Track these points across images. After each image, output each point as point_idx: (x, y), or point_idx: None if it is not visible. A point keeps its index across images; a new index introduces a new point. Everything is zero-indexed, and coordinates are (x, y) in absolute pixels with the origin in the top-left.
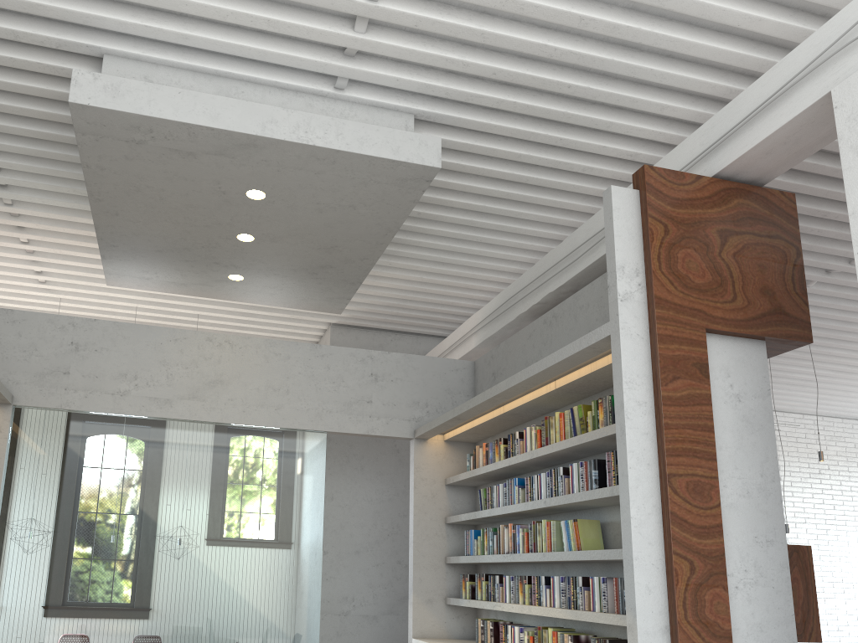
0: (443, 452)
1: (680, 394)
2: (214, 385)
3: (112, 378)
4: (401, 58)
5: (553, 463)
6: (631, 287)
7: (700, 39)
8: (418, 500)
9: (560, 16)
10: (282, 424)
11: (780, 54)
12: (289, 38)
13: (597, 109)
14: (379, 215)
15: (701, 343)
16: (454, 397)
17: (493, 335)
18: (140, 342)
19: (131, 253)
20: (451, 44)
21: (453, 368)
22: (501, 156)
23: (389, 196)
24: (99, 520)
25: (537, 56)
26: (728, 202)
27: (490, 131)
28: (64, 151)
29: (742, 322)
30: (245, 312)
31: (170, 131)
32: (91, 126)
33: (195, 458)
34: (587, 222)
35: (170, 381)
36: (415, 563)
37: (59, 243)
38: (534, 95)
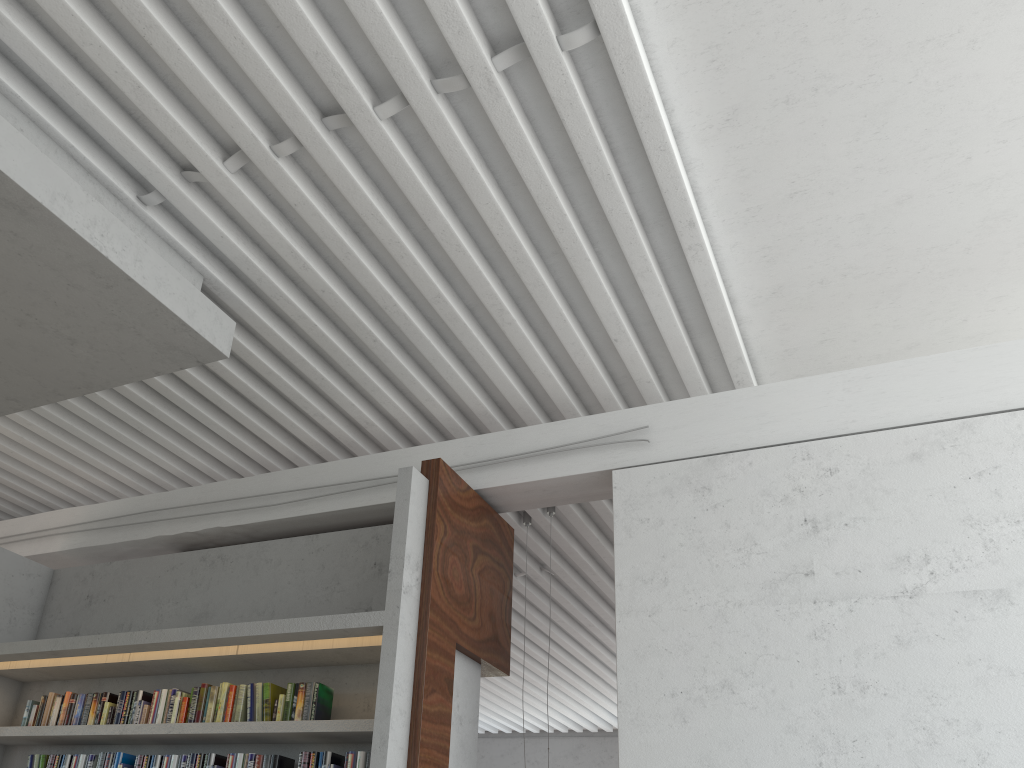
0: None
1: (434, 709)
2: None
3: None
4: (249, 221)
5: (182, 742)
6: (412, 580)
7: (500, 364)
8: None
9: (425, 283)
10: None
11: (535, 405)
12: (129, 114)
13: (373, 369)
14: (96, 365)
15: (452, 657)
16: (15, 611)
17: (100, 545)
18: None
19: None
20: (301, 239)
21: (26, 572)
22: (252, 363)
23: (134, 353)
24: None
25: (364, 297)
26: (481, 520)
27: (266, 335)
28: None
29: (476, 643)
30: None
31: None
32: None
33: None
34: (299, 469)
35: None
36: None
37: None
38: (332, 326)
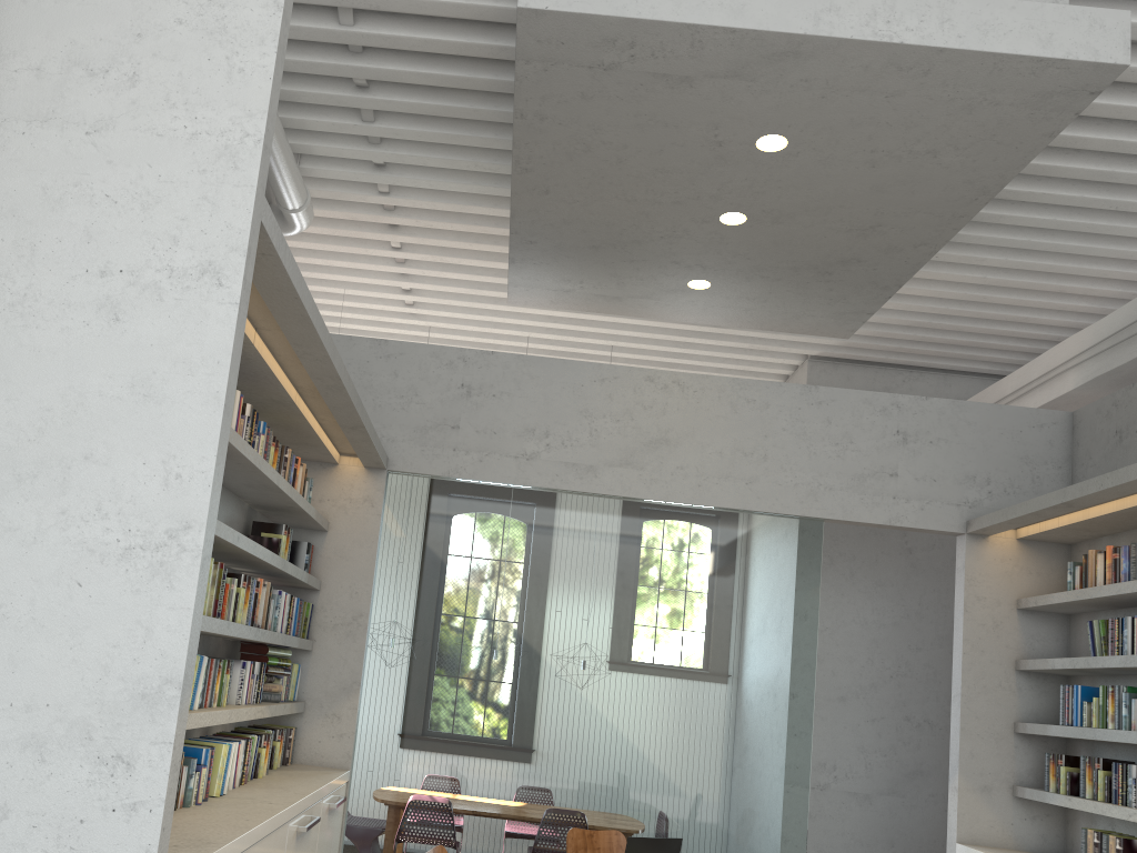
0: (1014, 557)
1: None
2: (657, 446)
3: (515, 435)
4: None
5: None
6: None
7: None
8: (970, 630)
9: None
10: (756, 505)
11: None
12: None
13: None
14: (974, 165)
15: None
16: (1035, 469)
17: (1116, 368)
18: (553, 384)
19: (553, 252)
20: None
21: (1035, 424)
22: None
23: (1006, 128)
24: (497, 632)
25: None
26: None
27: None
28: (473, 105)
29: None
30: (680, 342)
31: (663, 41)
32: (542, 46)
33: (628, 551)
34: None
35: (594, 440)
36: (963, 727)
37: (440, 247)
38: None
